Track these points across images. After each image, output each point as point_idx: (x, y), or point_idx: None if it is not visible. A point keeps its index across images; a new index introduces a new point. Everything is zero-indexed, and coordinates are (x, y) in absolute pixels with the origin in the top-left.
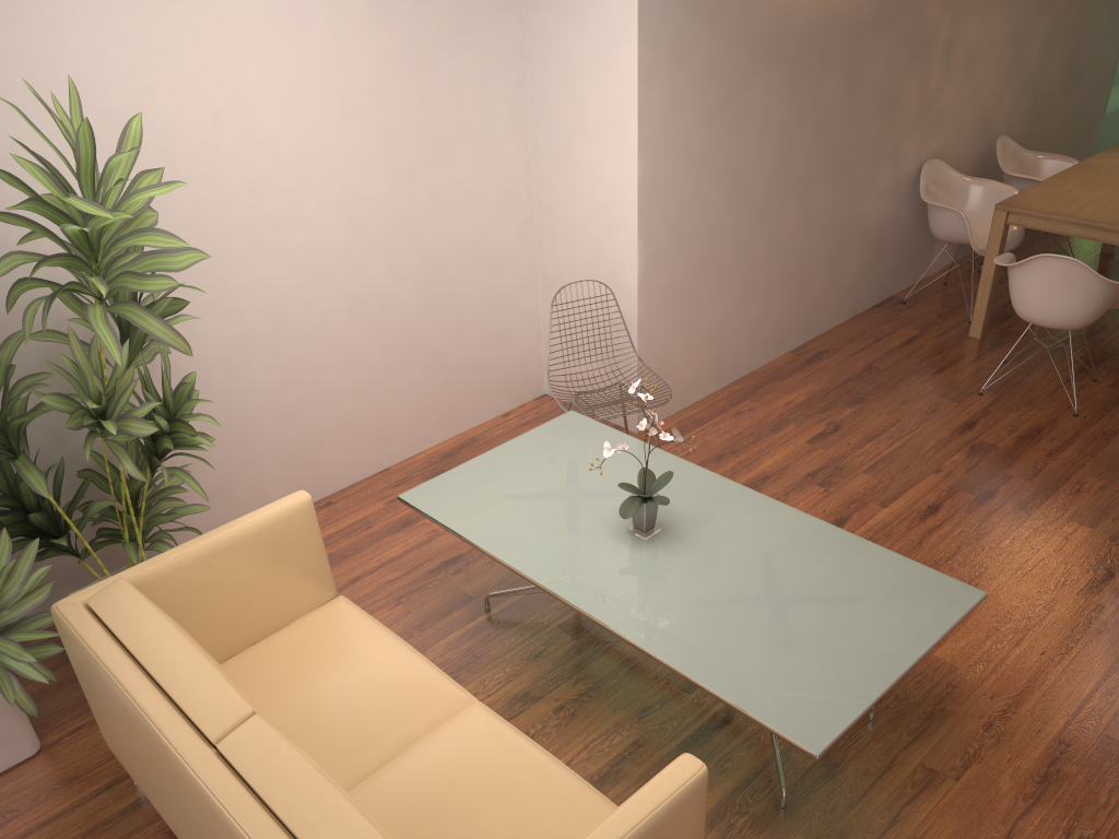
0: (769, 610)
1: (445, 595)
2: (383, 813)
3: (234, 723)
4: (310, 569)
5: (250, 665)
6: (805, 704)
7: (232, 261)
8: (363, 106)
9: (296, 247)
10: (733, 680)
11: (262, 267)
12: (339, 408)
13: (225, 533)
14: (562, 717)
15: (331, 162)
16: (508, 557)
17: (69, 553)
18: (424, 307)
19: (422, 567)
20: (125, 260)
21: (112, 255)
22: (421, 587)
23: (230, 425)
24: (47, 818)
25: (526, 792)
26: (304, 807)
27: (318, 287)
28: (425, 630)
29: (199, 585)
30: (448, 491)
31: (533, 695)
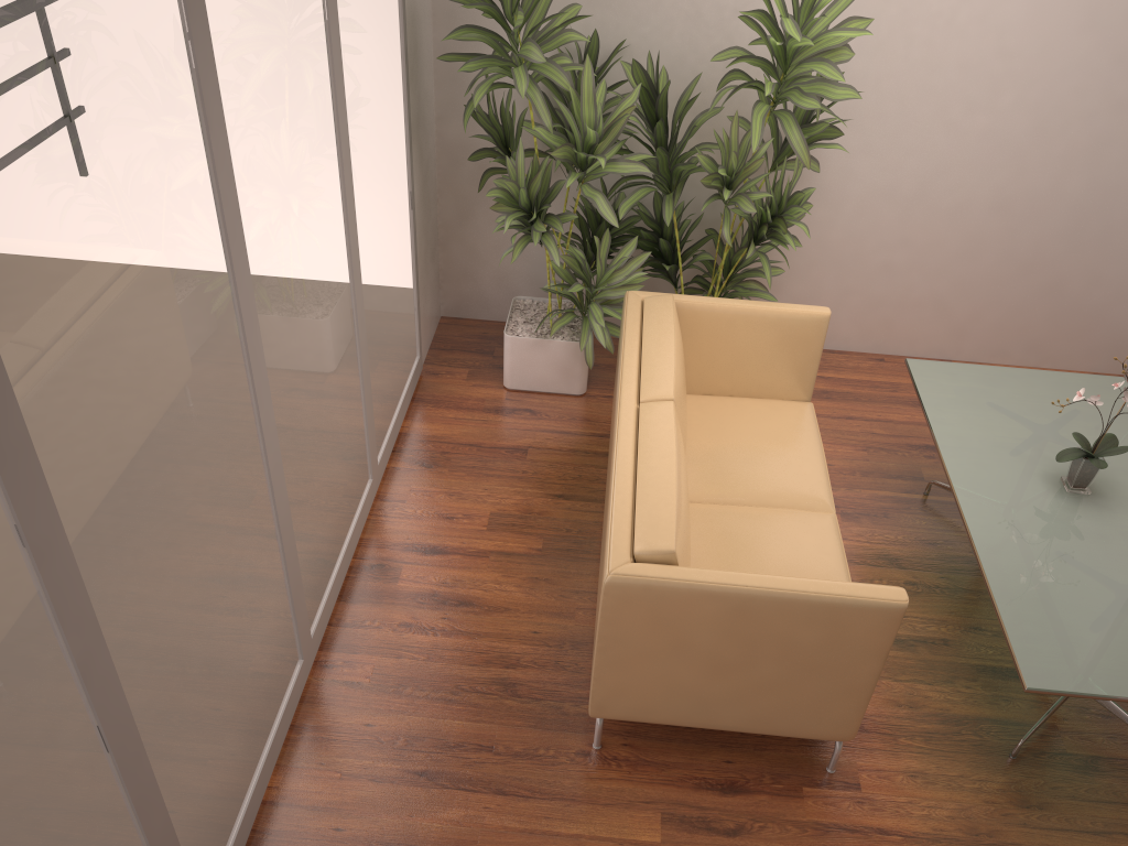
0: (1113, 594)
1: (903, 466)
2: (713, 525)
3: (657, 399)
4: (799, 369)
5: (716, 405)
6: (1060, 659)
7: (911, 121)
8: (1110, 23)
9: (973, 130)
10: (1021, 609)
11: (934, 136)
12: (935, 286)
13: (754, 306)
14: (907, 589)
15: (1049, 65)
16: (942, 439)
17: (671, 282)
18: (1068, 234)
19: (906, 439)
20: (806, 80)
21: (798, 73)
22: (891, 450)
23: (837, 254)
24: (559, 430)
25: (807, 574)
26: (652, 456)
27: (974, 173)
28: (866, 477)
29: (717, 331)
30: (947, 375)
31: (901, 563)
